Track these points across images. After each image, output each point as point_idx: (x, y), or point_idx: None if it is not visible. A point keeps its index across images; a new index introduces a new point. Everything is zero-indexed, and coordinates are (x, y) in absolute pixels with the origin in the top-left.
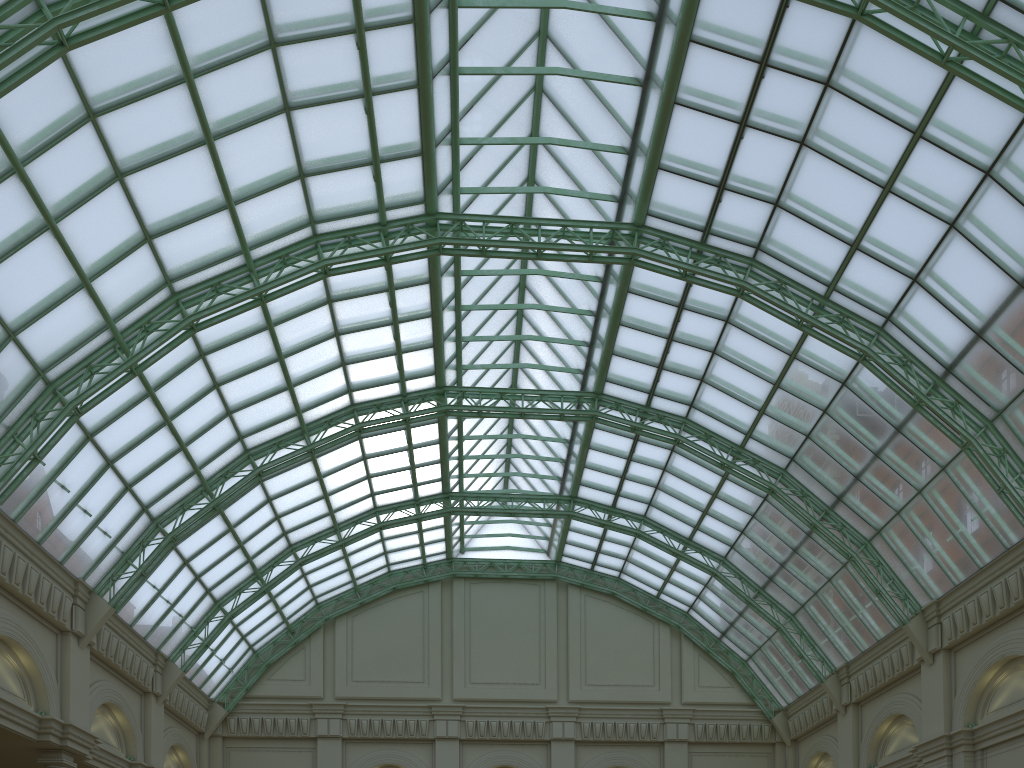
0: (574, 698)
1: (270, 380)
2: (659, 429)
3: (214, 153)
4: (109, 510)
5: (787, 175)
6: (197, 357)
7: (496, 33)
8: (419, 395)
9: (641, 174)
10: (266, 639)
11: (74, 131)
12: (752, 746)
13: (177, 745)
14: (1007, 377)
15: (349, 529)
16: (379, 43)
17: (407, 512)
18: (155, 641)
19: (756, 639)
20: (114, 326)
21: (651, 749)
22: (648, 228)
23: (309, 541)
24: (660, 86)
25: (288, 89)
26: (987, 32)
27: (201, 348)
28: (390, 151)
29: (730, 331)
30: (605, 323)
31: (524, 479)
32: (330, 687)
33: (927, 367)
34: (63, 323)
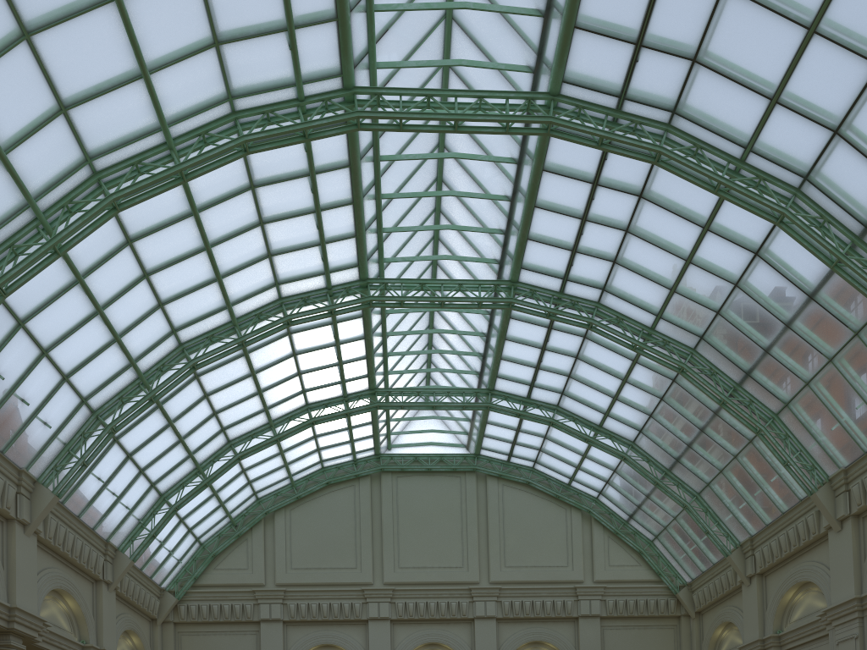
0: (495, 579)
1: (199, 271)
2: (573, 314)
3: (123, 10)
4: (47, 400)
5: (707, 25)
6: (124, 244)
7: None
8: (343, 288)
9: (557, 36)
10: (211, 532)
11: None
12: (659, 619)
13: (130, 630)
14: None
15: (283, 425)
16: None
17: (337, 409)
18: (104, 532)
19: (662, 519)
20: (35, 204)
21: (566, 624)
22: (564, 97)
23: (246, 437)
24: None
25: None
26: None
27: (128, 234)
28: (304, 15)
29: (643, 206)
30: (520, 207)
31: (444, 377)
32: (271, 575)
33: (845, 227)
34: None
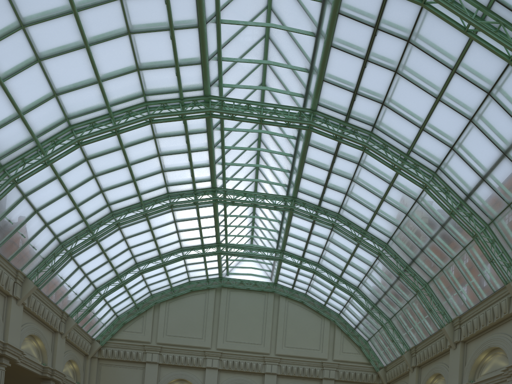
0: (278, 353)
1: (123, 176)
2: (324, 218)
3: (89, 52)
4: (35, 235)
5: (388, 88)
6: (83, 160)
7: (242, 4)
8: (202, 191)
9: (315, 83)
10: (124, 310)
11: (12, 33)
12: None
13: (72, 360)
14: (496, 202)
15: (167, 257)
16: (177, 2)
17: (198, 251)
18: (62, 306)
19: (372, 330)
20: (36, 139)
21: (315, 382)
22: (318, 112)
23: (146, 262)
24: (324, 37)
25: (129, 22)
26: (489, 17)
27: (86, 156)
28: (184, 60)
29: (360, 169)
30: (297, 161)
31: (260, 240)
32: (154, 337)
33: (457, 194)
34: (8, 135)
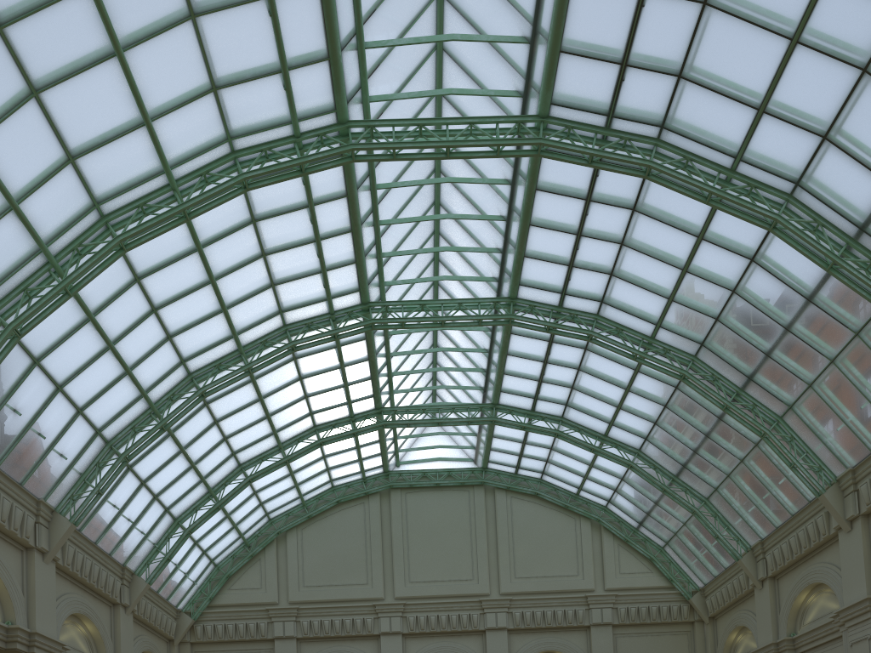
0: (505, 590)
1: (205, 303)
2: (572, 327)
3: (124, 64)
4: (63, 433)
5: (690, 41)
6: (132, 281)
7: None
8: (346, 312)
9: (543, 61)
10: (225, 553)
11: None
12: (672, 625)
13: (148, 651)
14: None
15: (292, 447)
16: None
17: (344, 429)
18: (120, 557)
19: (672, 526)
20: (46, 249)
21: (578, 633)
22: (553, 118)
23: (256, 460)
24: None
25: None
26: None
27: (135, 272)
28: (297, 57)
29: (637, 219)
30: (516, 226)
31: (450, 394)
32: (284, 593)
33: (839, 229)
34: None
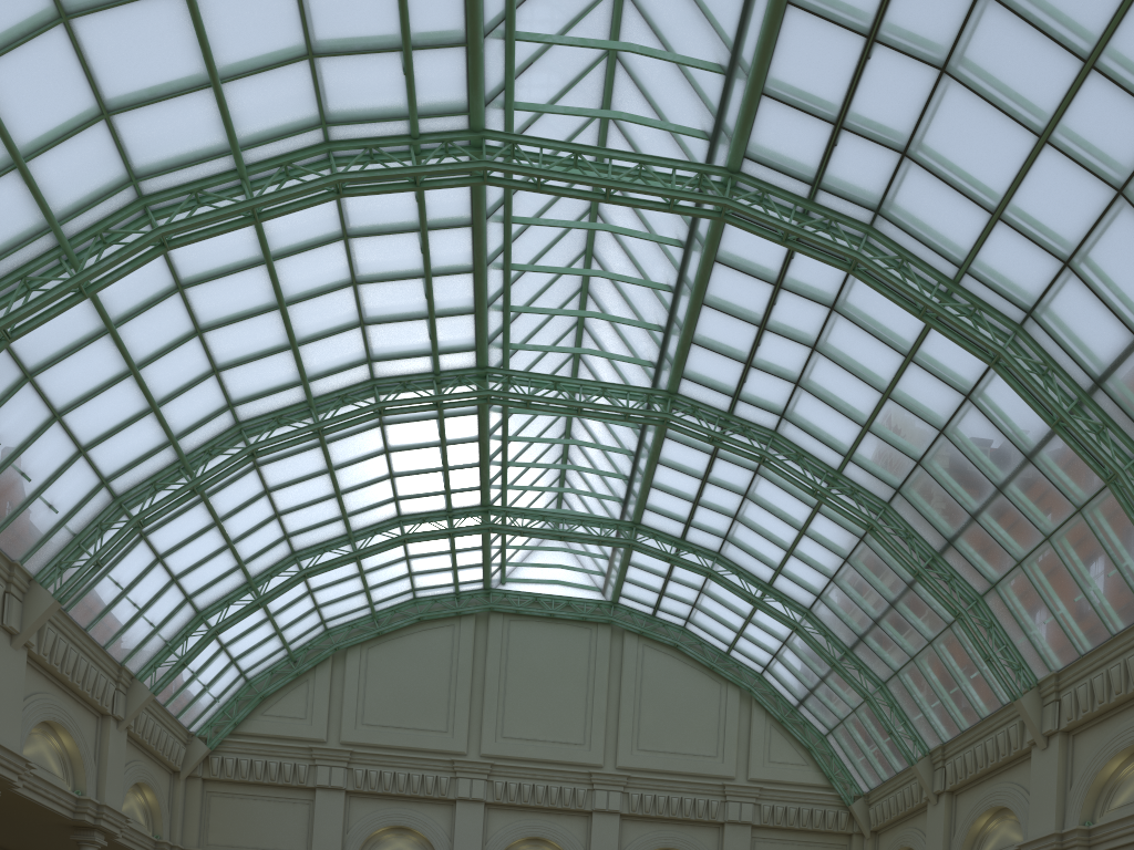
0: (623, 764)
1: (268, 333)
2: (742, 442)
3: (192, 2)
4: (56, 477)
5: (921, 114)
6: (173, 289)
7: None
8: (455, 375)
9: (740, 101)
10: (262, 666)
11: None
12: (825, 836)
13: (143, 783)
14: None
15: (366, 539)
16: None
17: (438, 526)
18: (118, 653)
19: (839, 710)
20: (58, 228)
21: (709, 830)
22: (744, 176)
23: (316, 549)
24: None
25: None
26: None
27: (178, 278)
28: (425, 34)
29: (835, 321)
30: (685, 302)
31: (580, 500)
32: (335, 729)
33: (1071, 379)
34: None
